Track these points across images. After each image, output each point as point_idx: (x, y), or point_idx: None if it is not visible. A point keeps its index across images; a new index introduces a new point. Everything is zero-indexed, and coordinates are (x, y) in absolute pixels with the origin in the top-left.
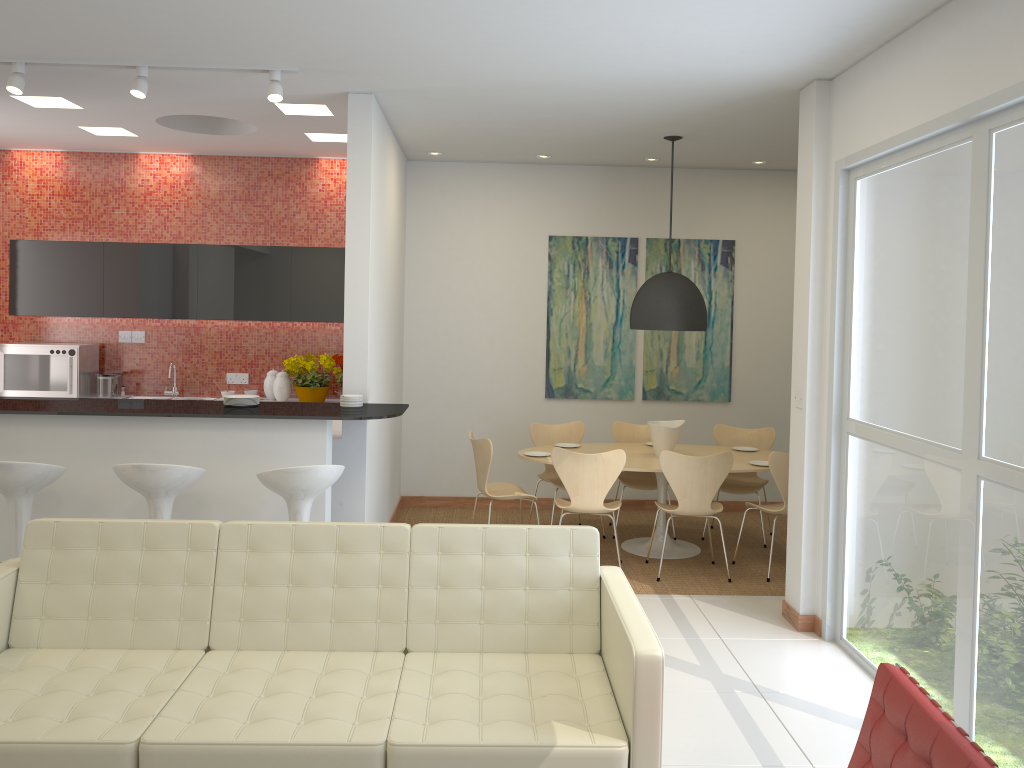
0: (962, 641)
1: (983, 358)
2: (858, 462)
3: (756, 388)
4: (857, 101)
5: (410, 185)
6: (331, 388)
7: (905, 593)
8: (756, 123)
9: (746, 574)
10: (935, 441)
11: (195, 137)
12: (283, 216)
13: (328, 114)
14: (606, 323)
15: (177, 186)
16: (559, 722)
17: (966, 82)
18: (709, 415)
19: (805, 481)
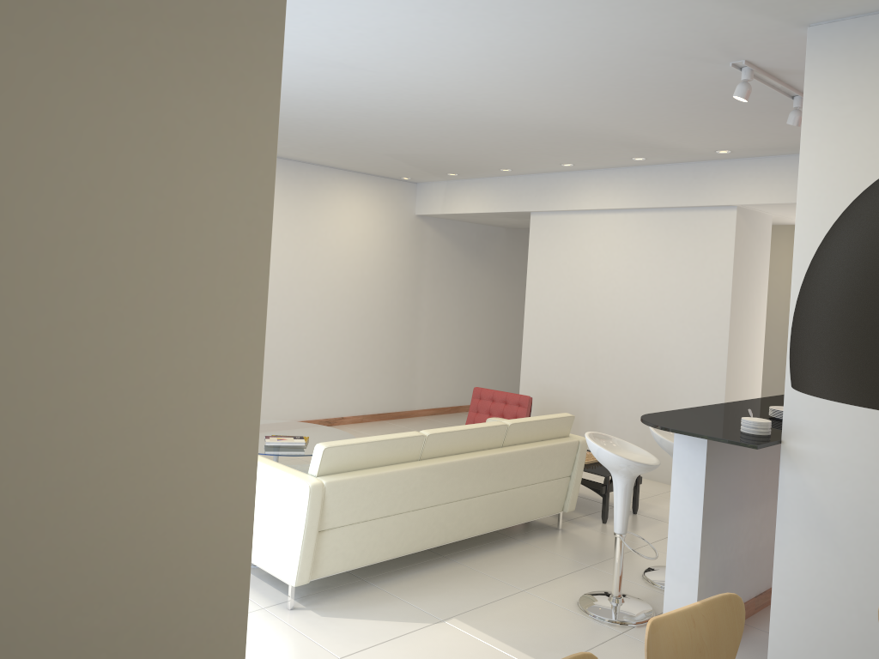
0: None
1: None
2: None
3: None
4: None
5: None
6: None
7: None
8: None
9: None
10: None
11: None
12: None
13: None
14: None
15: None
16: None
17: None
18: None
19: None
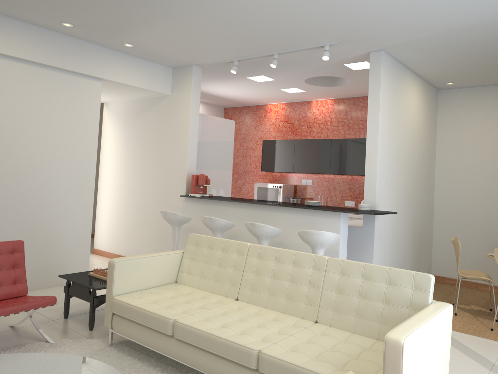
0: None
1: None
2: None
3: None
4: None
5: (439, 103)
6: None
7: None
8: None
9: None
10: None
11: (327, 89)
12: None
13: None
14: None
15: (327, 113)
16: (353, 372)
17: None
18: None
19: None
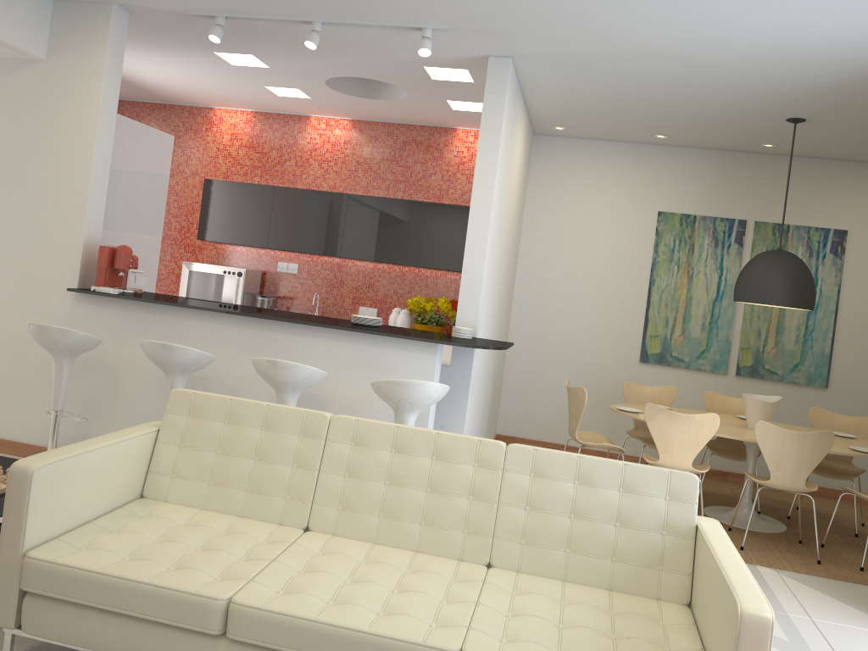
0: None
1: None
2: None
3: (856, 378)
4: None
5: (534, 156)
6: (445, 330)
7: None
8: None
9: (836, 559)
10: None
11: (355, 101)
12: (421, 176)
13: (469, 80)
14: (706, 298)
15: (337, 145)
16: None
17: None
18: (803, 399)
19: None
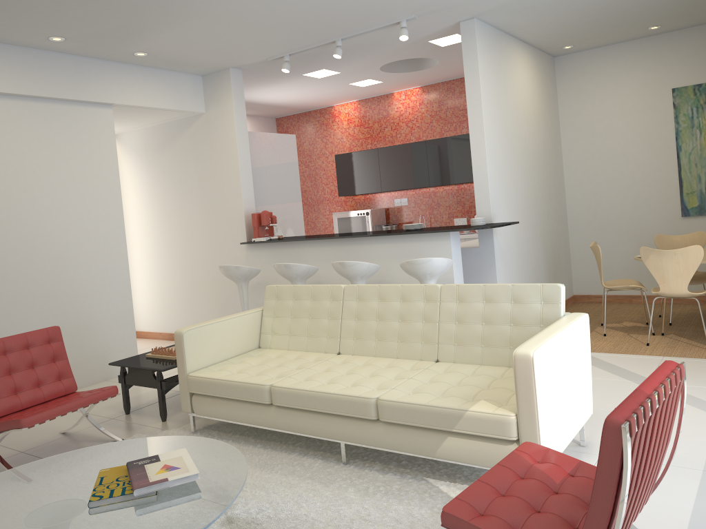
0: None
1: None
2: None
3: None
4: None
5: (558, 74)
6: None
7: None
8: None
9: None
10: None
11: (411, 75)
12: None
13: None
14: None
15: (415, 107)
16: (485, 400)
17: None
18: None
19: None
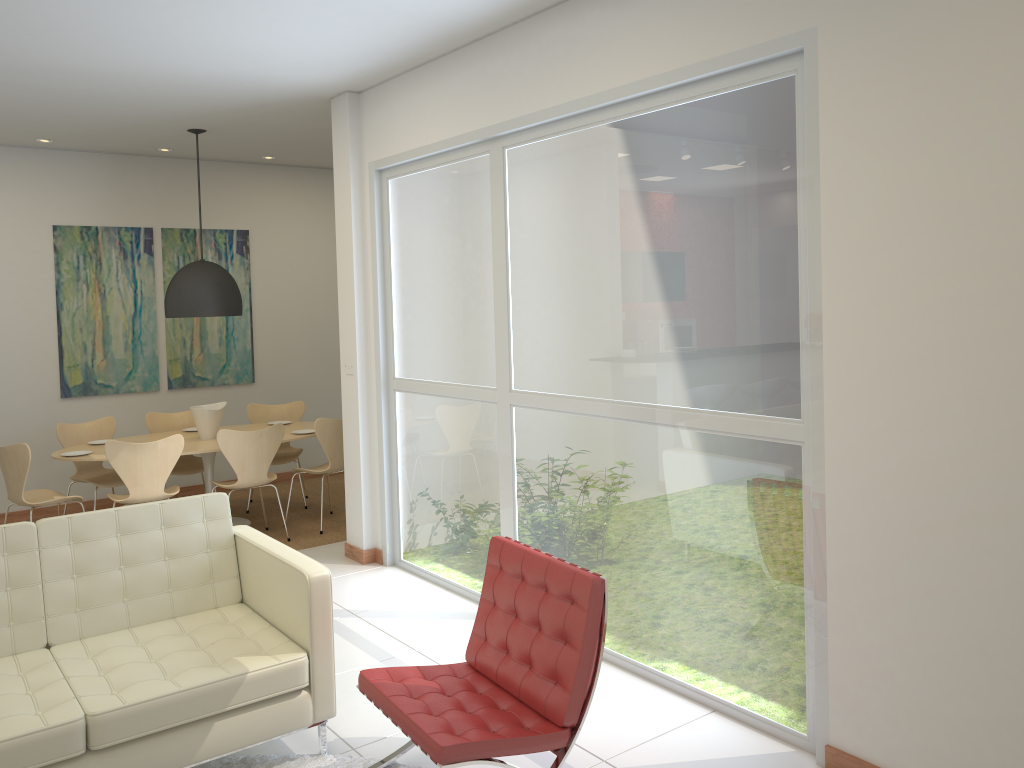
0: (506, 529)
1: (509, 317)
2: (406, 412)
3: (277, 368)
4: (387, 114)
5: None
6: None
7: (456, 507)
8: (281, 123)
9: (300, 532)
10: (474, 384)
11: None
12: None
13: None
14: (125, 315)
15: None
16: (241, 656)
17: (484, 109)
18: (235, 397)
19: (361, 436)
